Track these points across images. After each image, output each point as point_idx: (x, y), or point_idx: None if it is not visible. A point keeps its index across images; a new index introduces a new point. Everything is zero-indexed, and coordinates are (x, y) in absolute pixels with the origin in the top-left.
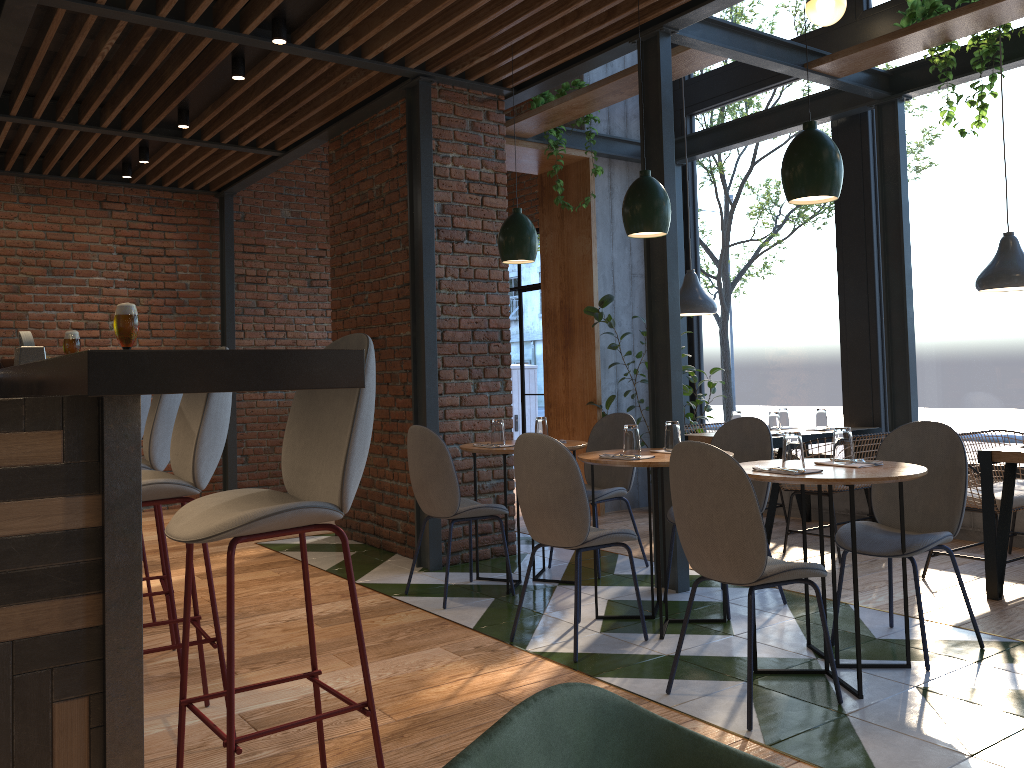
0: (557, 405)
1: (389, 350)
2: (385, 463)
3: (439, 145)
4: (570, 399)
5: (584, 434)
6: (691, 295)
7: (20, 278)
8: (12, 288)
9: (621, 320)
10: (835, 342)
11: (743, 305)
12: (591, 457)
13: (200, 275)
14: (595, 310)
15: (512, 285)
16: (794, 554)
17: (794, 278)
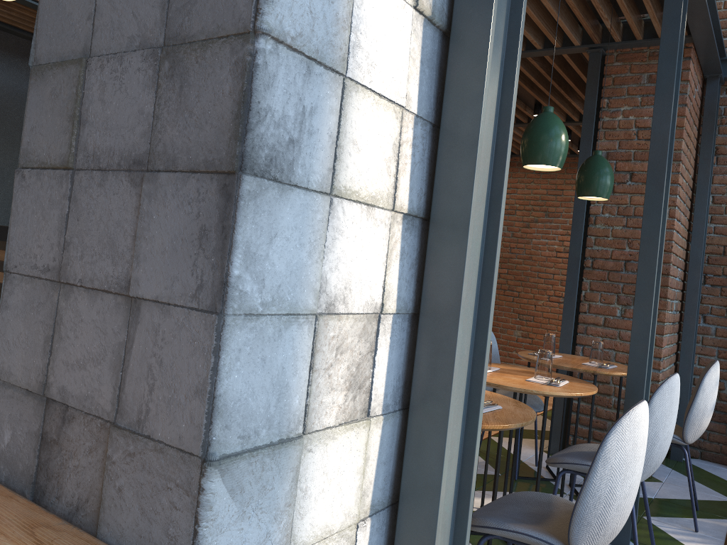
0: None
1: None
2: None
3: (610, 102)
4: None
5: None
6: None
7: (530, 218)
8: (525, 224)
9: None
10: None
11: None
12: None
13: None
14: None
15: None
16: None
17: None
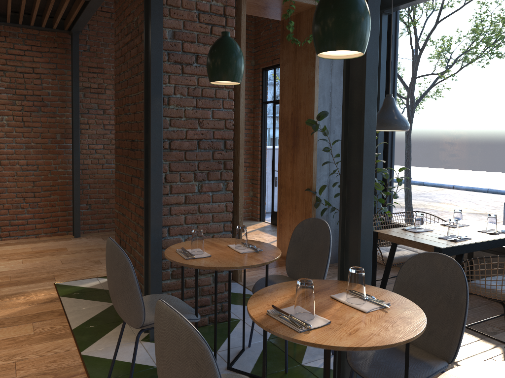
0: (286, 187)
1: (139, 152)
2: (136, 238)
3: None
4: (294, 184)
5: (302, 211)
6: (388, 115)
7: None
8: None
9: (335, 129)
10: (504, 156)
11: (428, 122)
12: (259, 309)
13: (58, 87)
14: (314, 122)
15: (270, 99)
16: (464, 346)
17: (472, 103)
